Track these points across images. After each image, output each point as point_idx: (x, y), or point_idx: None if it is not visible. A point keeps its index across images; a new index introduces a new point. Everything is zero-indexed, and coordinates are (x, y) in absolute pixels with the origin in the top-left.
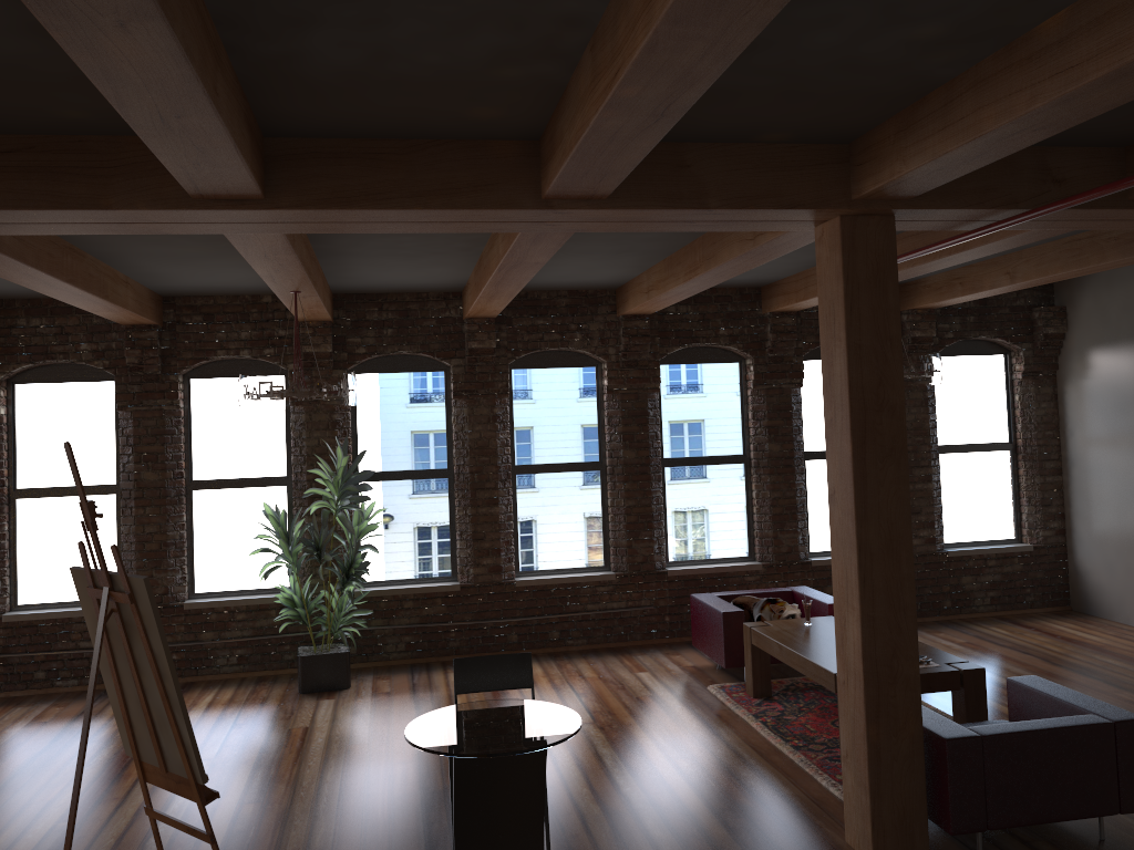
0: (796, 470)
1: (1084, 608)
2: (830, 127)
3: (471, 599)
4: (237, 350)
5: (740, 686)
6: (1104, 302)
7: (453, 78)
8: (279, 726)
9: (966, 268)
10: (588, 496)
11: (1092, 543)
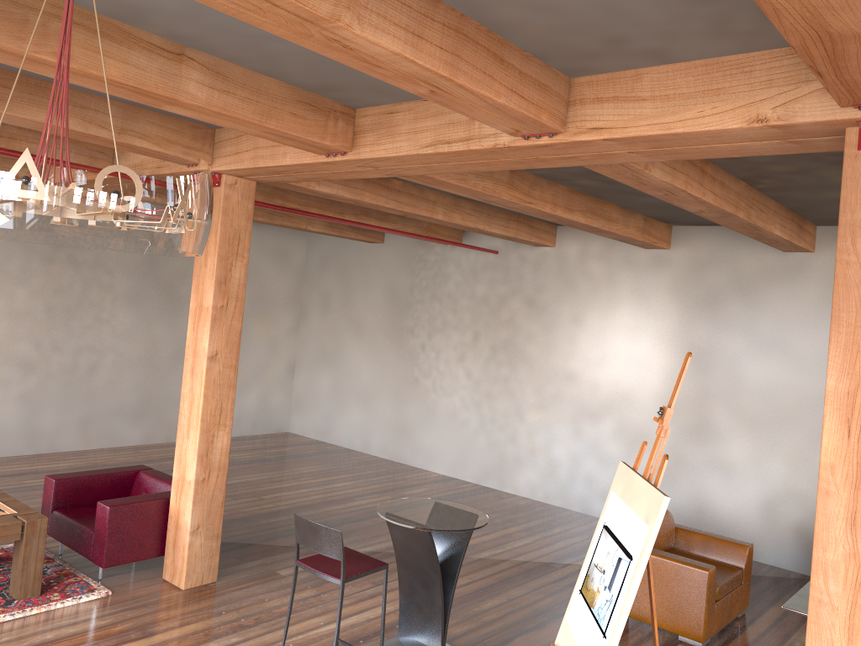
0: None
1: None
2: None
3: None
4: None
5: None
6: None
7: None
8: None
9: None
10: None
11: None
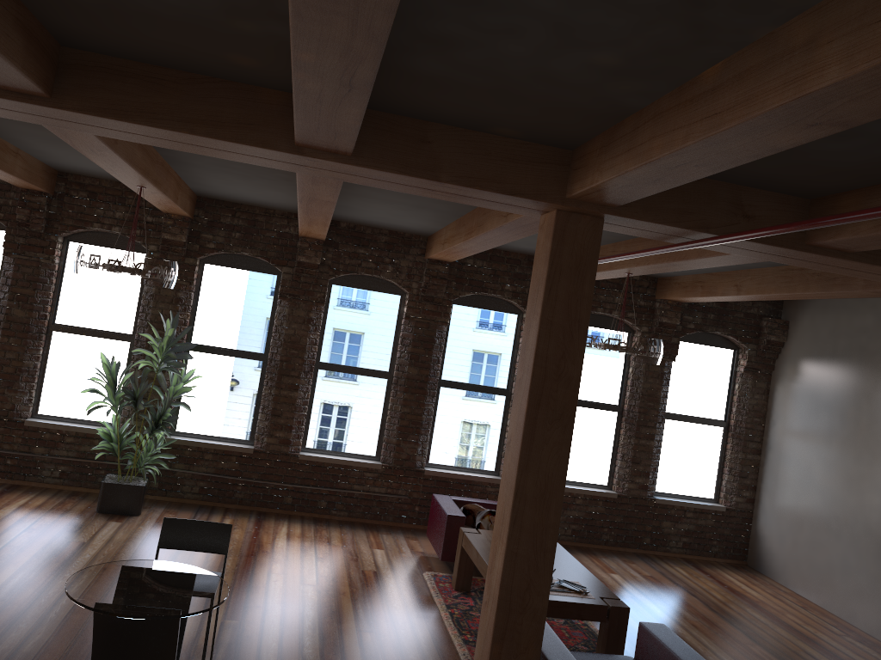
0: None
1: (756, 565)
2: (551, 132)
3: (260, 462)
4: (110, 226)
5: (449, 578)
6: (818, 324)
7: (198, 21)
8: (62, 537)
9: (707, 275)
10: (374, 398)
11: (772, 515)
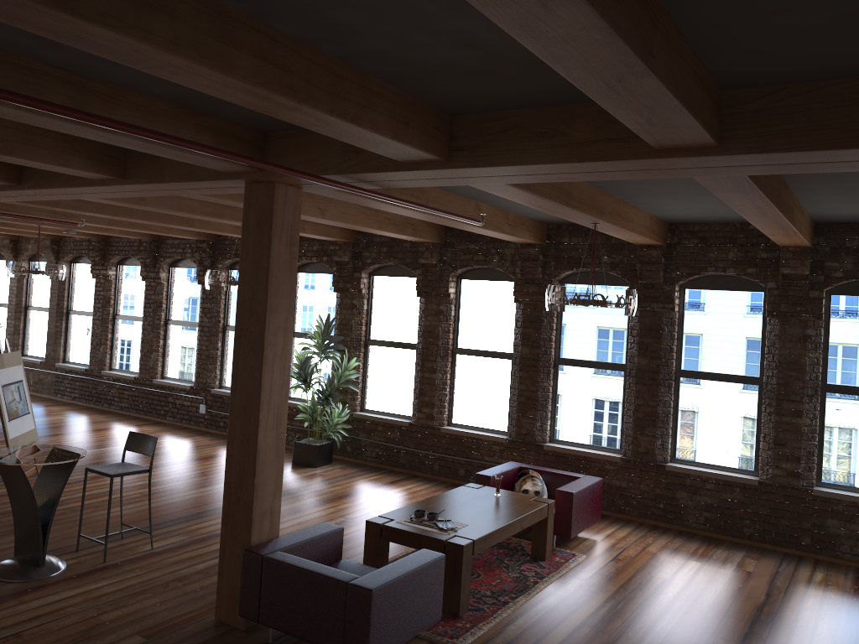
0: (661, 384)
1: None
2: None
3: (414, 433)
4: (311, 257)
5: None
6: None
7: None
8: None
9: None
10: (502, 377)
11: None
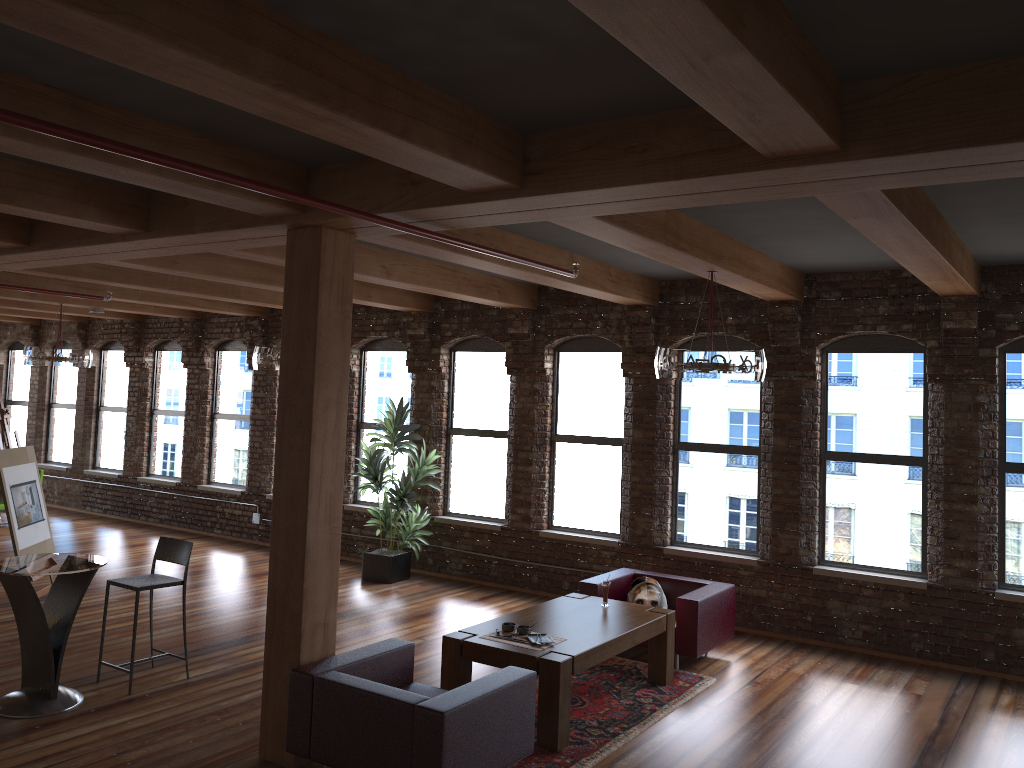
0: (803, 469)
1: None
2: None
3: (507, 539)
4: (380, 332)
5: None
6: None
7: None
8: None
9: None
10: (611, 468)
11: None
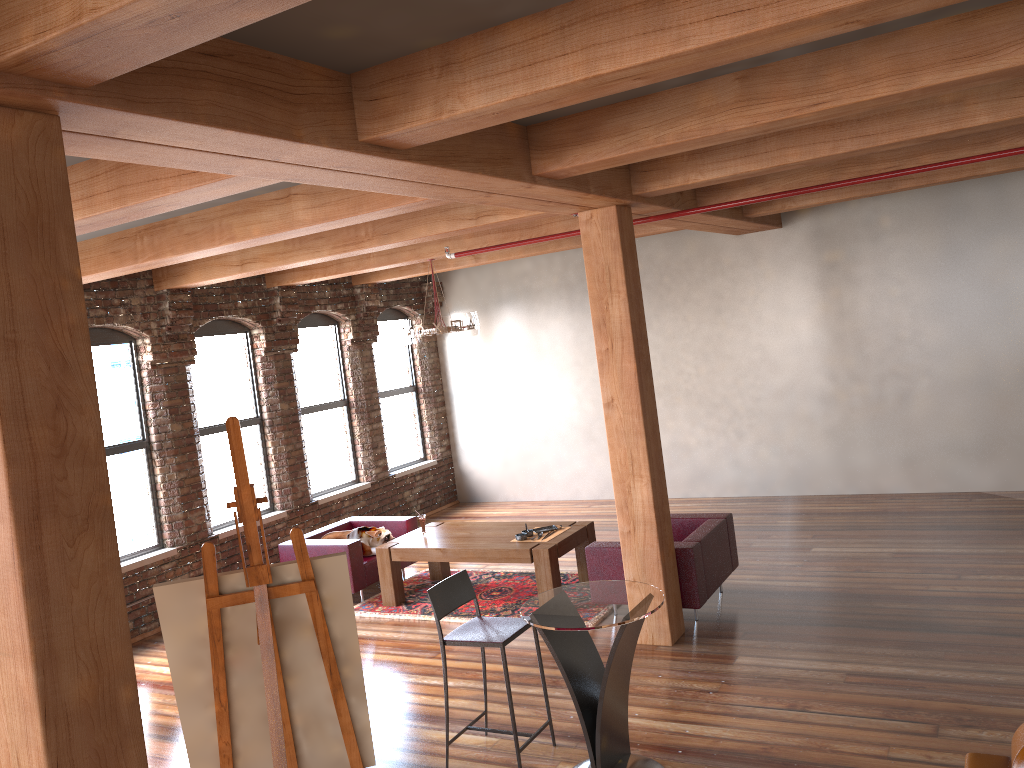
0: (301, 425)
1: (470, 498)
2: None
3: None
4: None
5: (368, 604)
6: (475, 278)
7: None
8: None
9: None
10: (136, 476)
11: (474, 451)
